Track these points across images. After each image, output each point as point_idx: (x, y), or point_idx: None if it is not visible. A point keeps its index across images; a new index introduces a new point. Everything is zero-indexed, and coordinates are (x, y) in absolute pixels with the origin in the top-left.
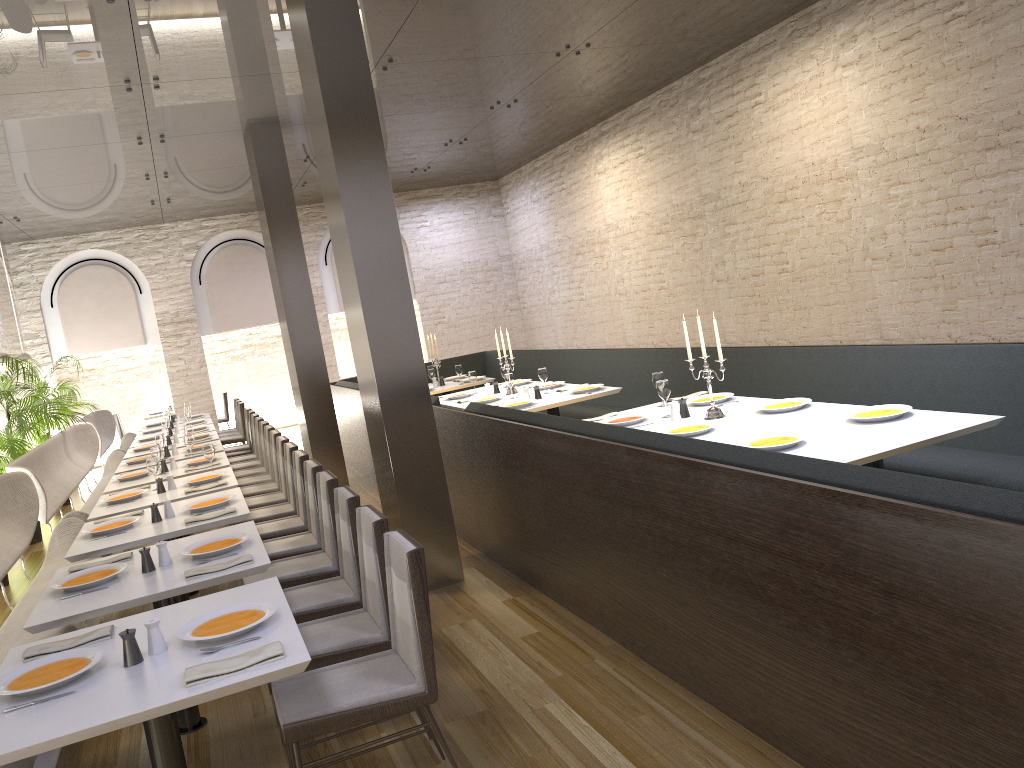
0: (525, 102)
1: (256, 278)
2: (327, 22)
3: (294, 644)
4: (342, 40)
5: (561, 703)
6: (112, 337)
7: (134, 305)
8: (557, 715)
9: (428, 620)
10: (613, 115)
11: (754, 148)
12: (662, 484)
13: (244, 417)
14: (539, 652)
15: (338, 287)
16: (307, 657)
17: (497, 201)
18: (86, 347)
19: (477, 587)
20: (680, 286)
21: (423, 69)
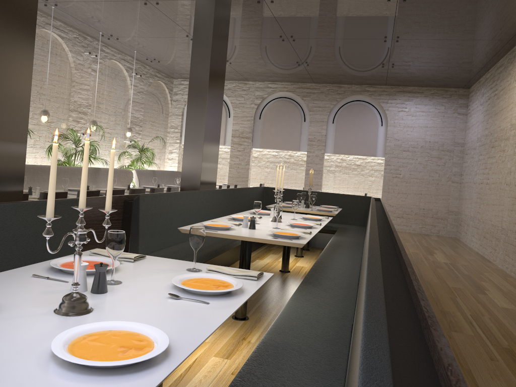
0: None
1: (289, 122)
2: None
3: None
4: None
5: None
6: None
7: (224, 123)
8: None
9: None
10: None
11: None
12: None
13: None
14: None
15: (336, 138)
16: None
17: (464, 103)
18: None
19: None
20: None
21: None
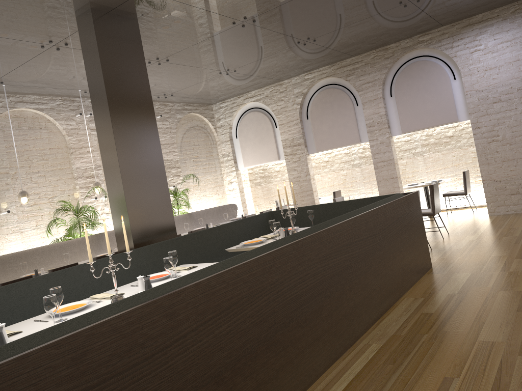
0: None
1: (340, 112)
2: None
3: None
4: None
5: None
6: (262, 155)
7: (272, 135)
8: None
9: None
10: None
11: None
12: None
13: None
14: None
15: (399, 114)
16: None
17: None
18: (251, 161)
19: None
20: None
21: None
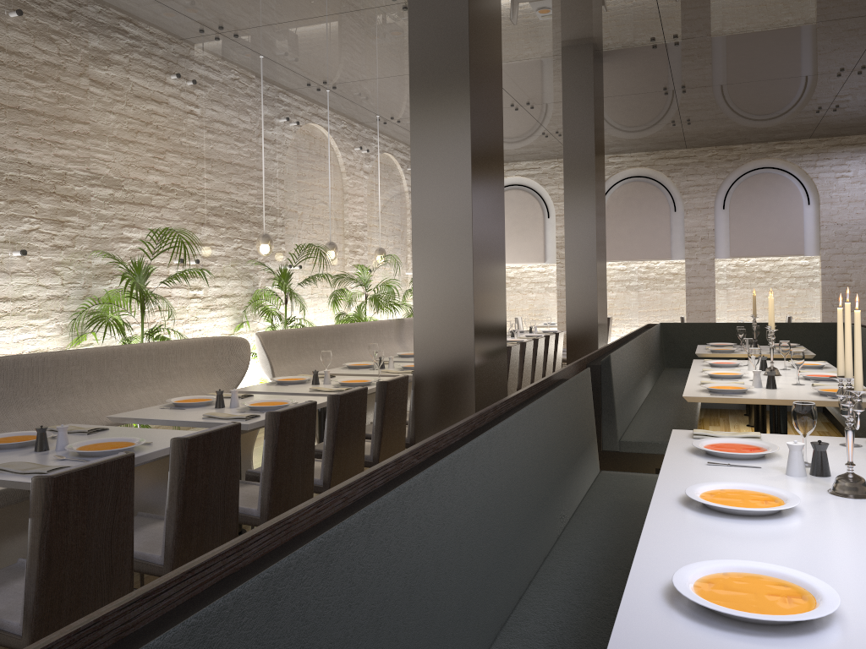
0: None
1: (650, 215)
2: None
3: None
4: None
5: None
6: (519, 252)
7: (541, 227)
8: None
9: None
10: None
11: None
12: None
13: None
14: None
15: (731, 232)
16: None
17: None
18: None
19: None
20: None
21: None
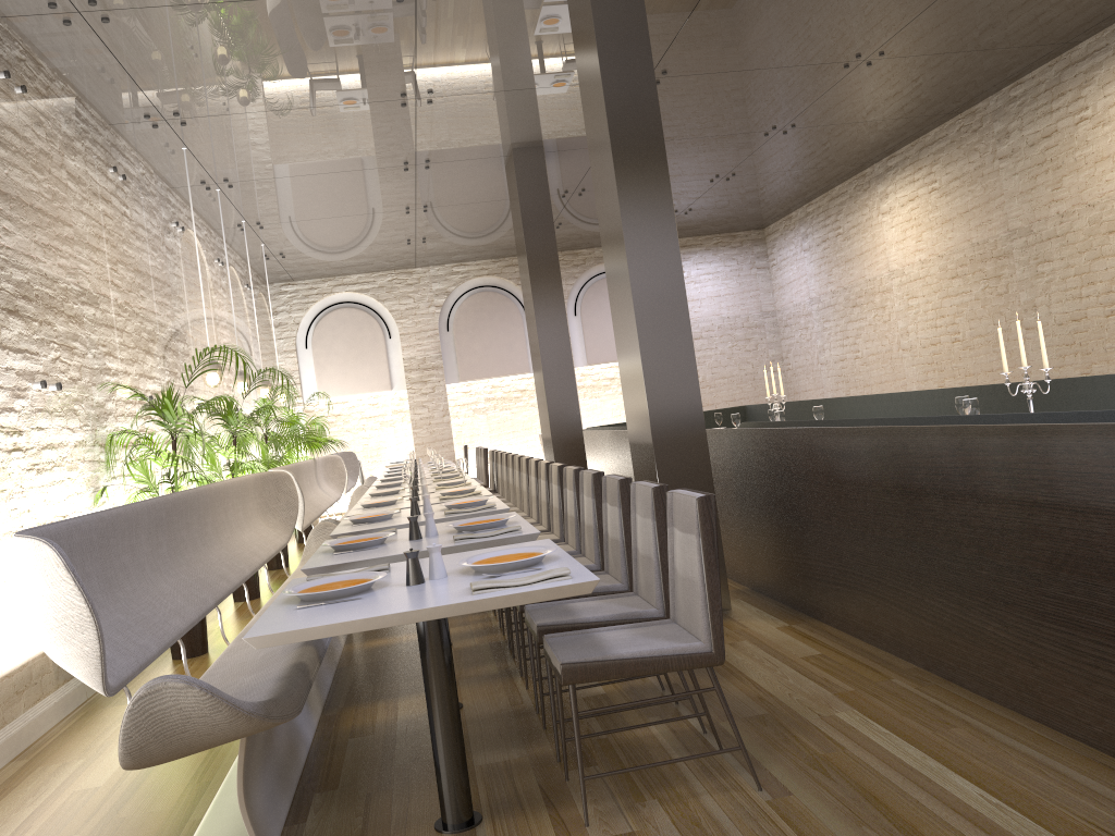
0: (803, 128)
1: (503, 327)
2: (610, 9)
3: (579, 572)
4: (625, 27)
5: (854, 713)
6: (360, 381)
7: (383, 349)
8: (850, 722)
9: (717, 574)
10: (902, 147)
11: (1077, 171)
12: (986, 462)
13: (487, 463)
14: (824, 670)
15: (586, 339)
16: (595, 578)
17: (762, 252)
18: (335, 390)
19: (746, 615)
20: (978, 337)
21: (697, 84)
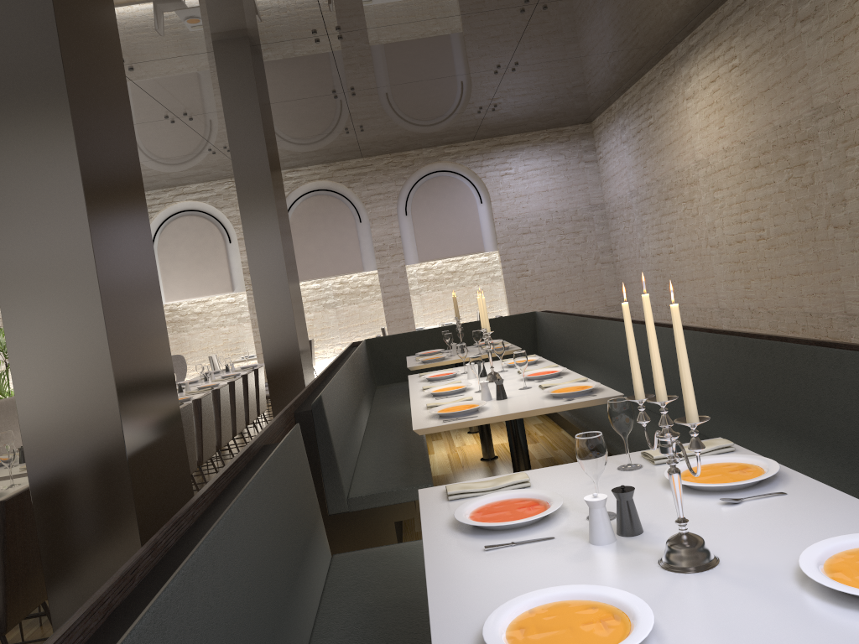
0: None
1: (336, 228)
2: None
3: None
4: None
5: None
6: (203, 284)
7: (223, 254)
8: None
9: None
10: (702, 22)
11: None
12: None
13: None
14: None
15: (417, 237)
16: None
17: (589, 145)
18: (180, 293)
19: None
20: (783, 235)
21: None
